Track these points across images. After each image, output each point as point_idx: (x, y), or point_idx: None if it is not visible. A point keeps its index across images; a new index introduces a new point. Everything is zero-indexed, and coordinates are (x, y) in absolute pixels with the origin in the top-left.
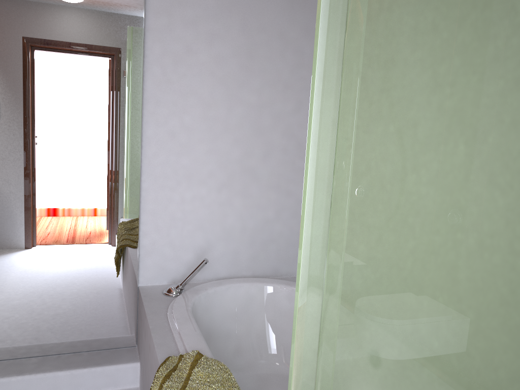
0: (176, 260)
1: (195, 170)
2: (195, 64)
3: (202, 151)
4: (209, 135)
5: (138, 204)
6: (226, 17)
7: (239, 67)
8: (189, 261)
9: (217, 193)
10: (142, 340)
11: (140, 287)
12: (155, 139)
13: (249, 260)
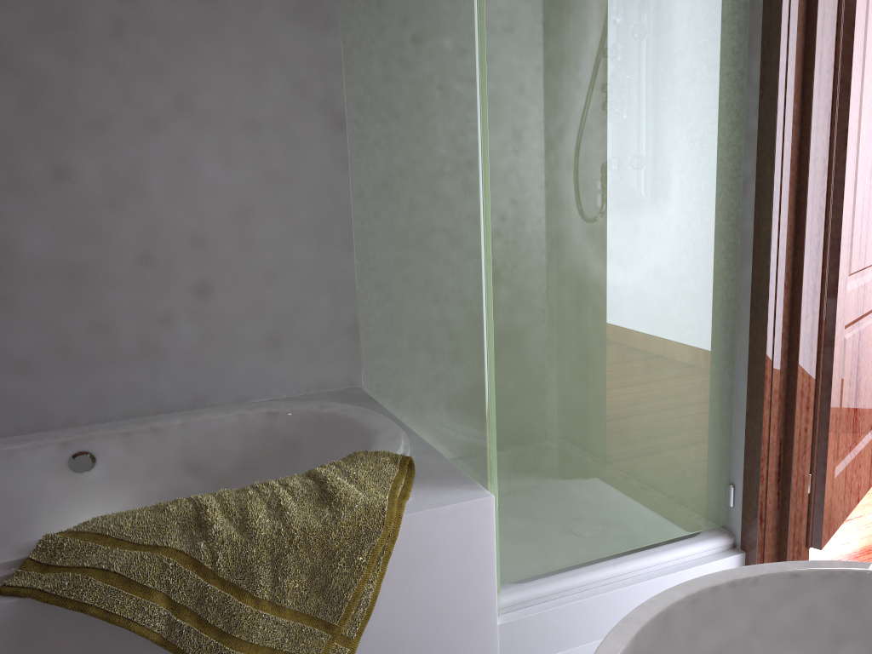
0: None
1: None
2: None
3: None
4: None
5: None
6: None
7: None
8: None
9: None
10: None
11: None
12: None
13: None
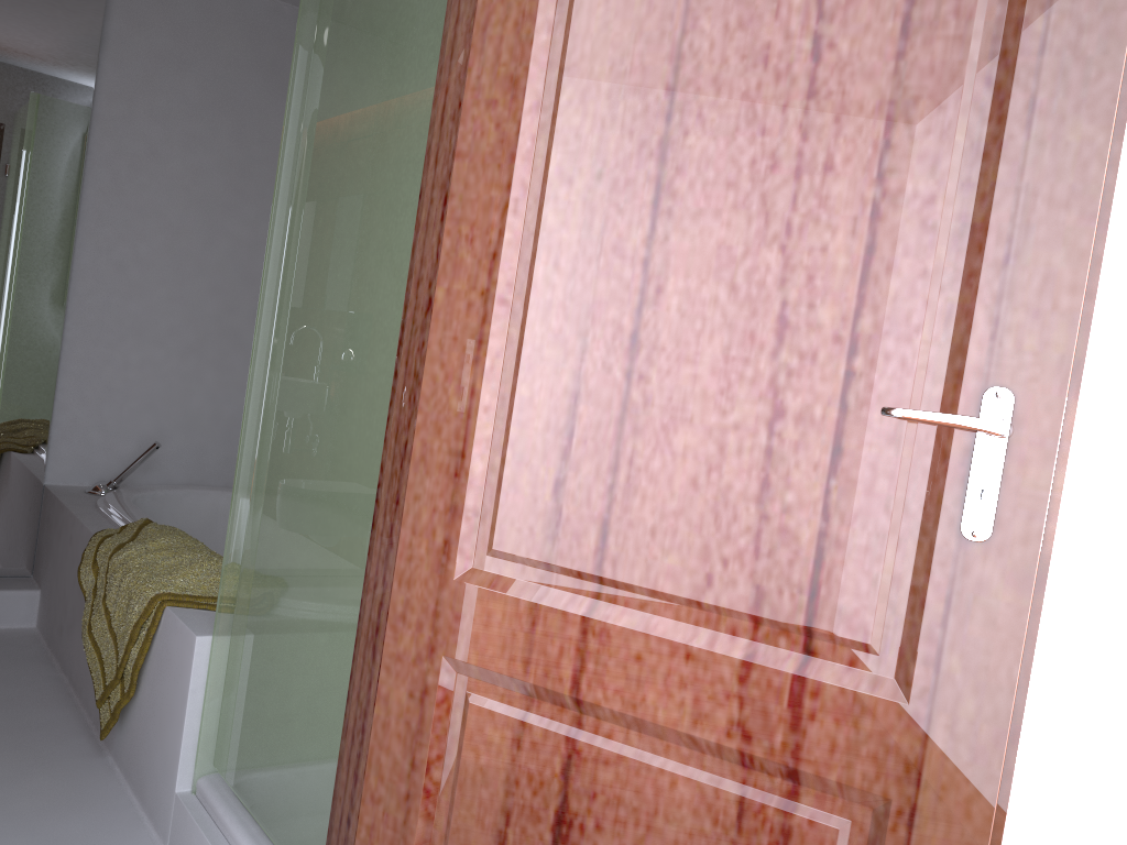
0: (108, 451)
1: (150, 323)
2: (162, 173)
3: (162, 296)
4: (175, 275)
5: (57, 361)
6: (214, 117)
7: (228, 186)
8: (127, 456)
9: (179, 360)
10: (50, 552)
11: (48, 485)
12: (92, 270)
13: (221, 464)
